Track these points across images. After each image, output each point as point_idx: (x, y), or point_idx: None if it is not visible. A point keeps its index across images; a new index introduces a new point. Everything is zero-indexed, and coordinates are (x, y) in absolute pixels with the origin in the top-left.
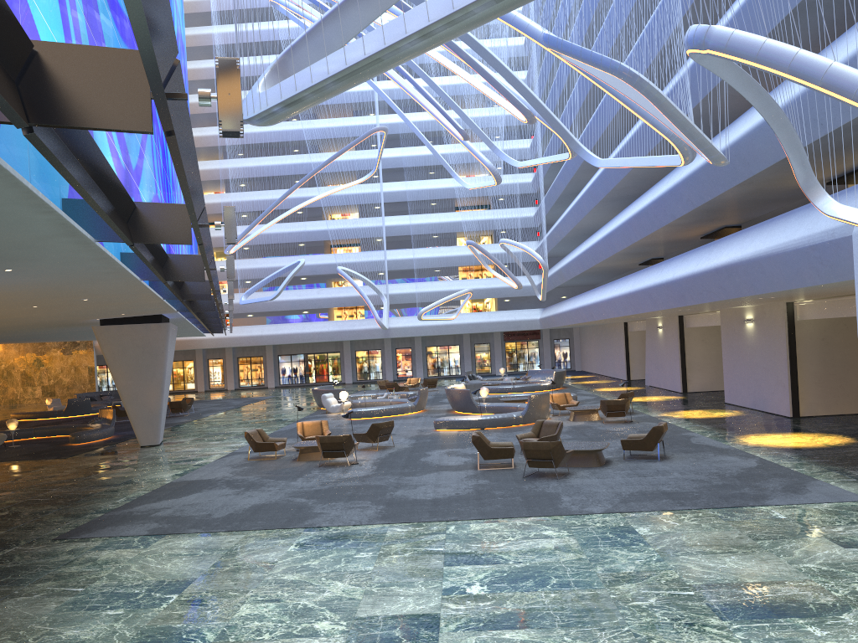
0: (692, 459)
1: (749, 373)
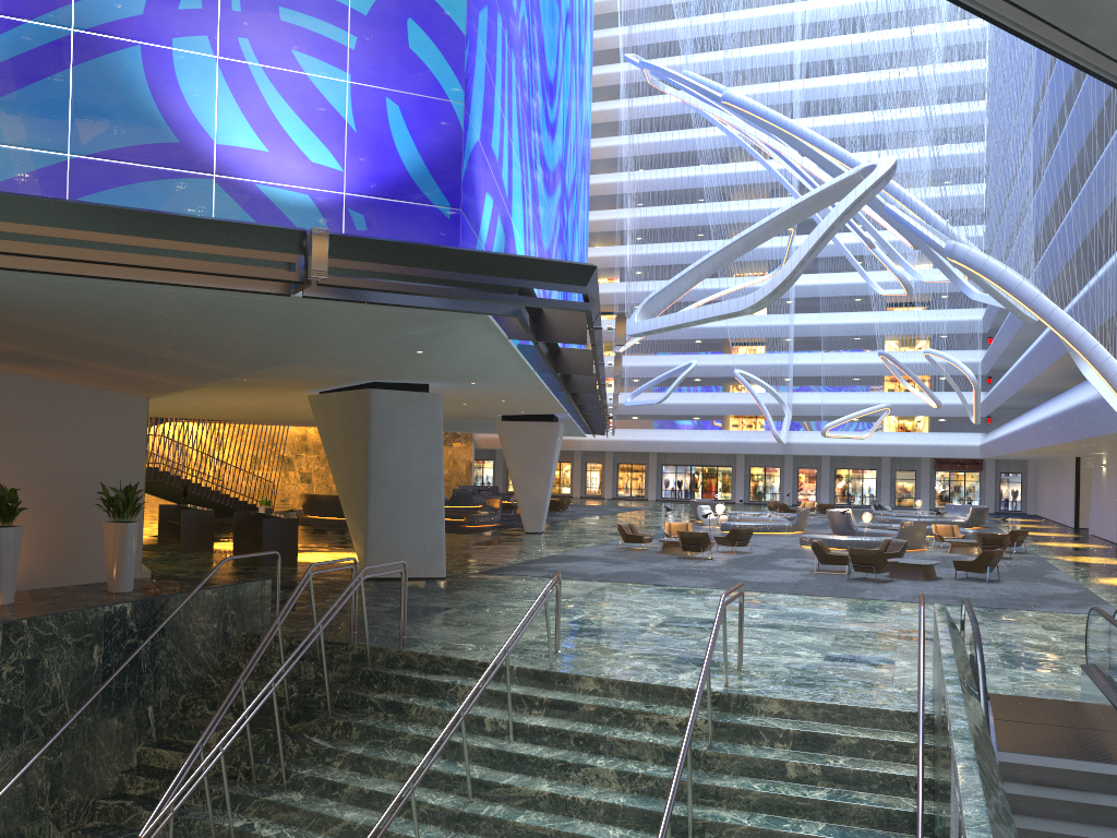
0: (1020, 584)
1: None
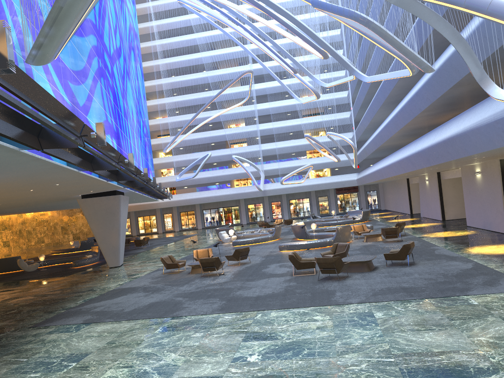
0: (430, 264)
1: (480, 206)
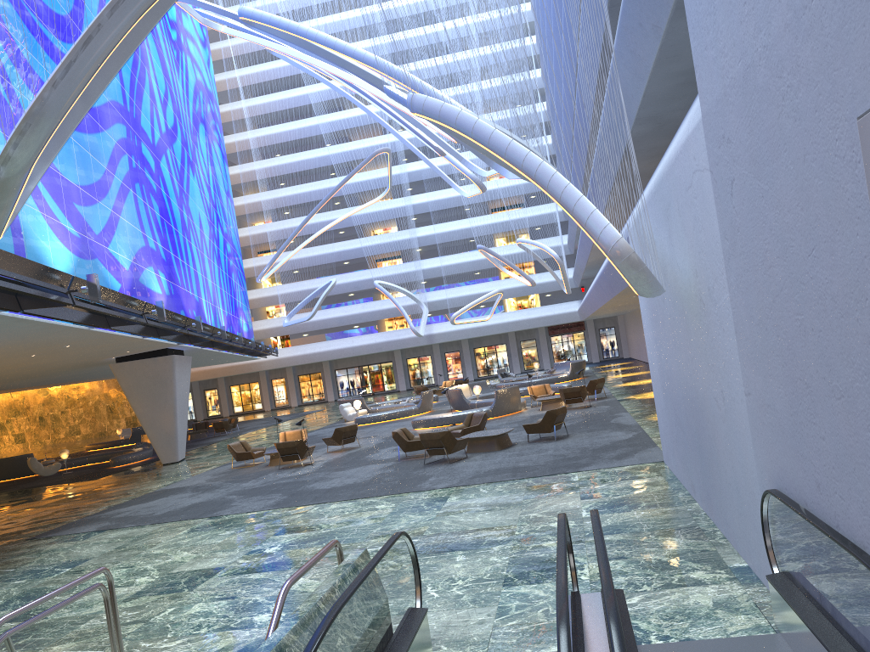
0: (585, 437)
1: None
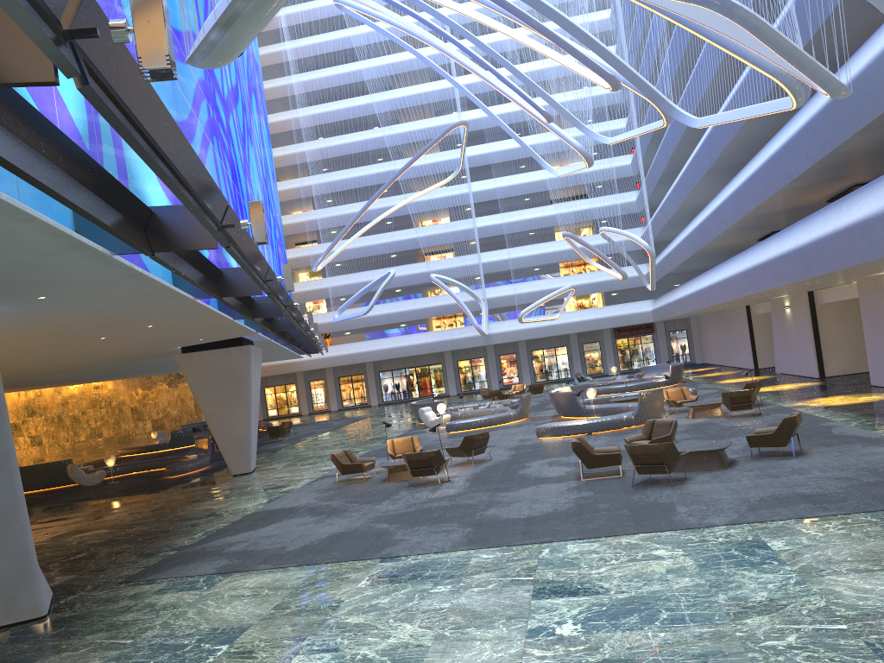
0: (835, 453)
1: None
